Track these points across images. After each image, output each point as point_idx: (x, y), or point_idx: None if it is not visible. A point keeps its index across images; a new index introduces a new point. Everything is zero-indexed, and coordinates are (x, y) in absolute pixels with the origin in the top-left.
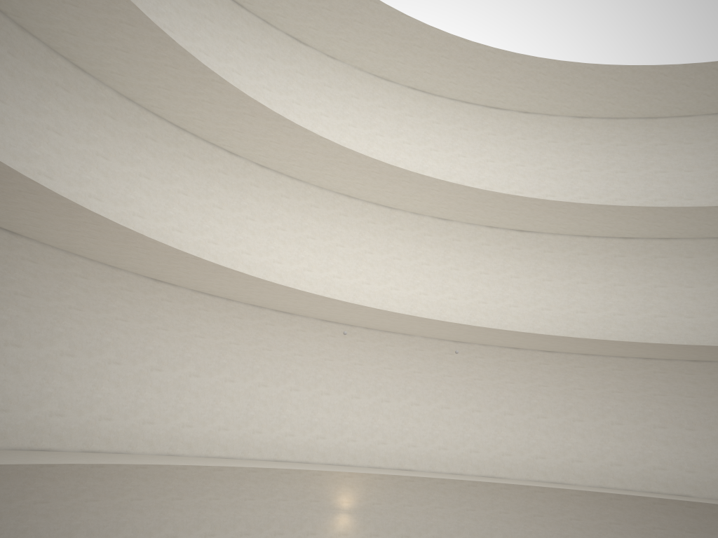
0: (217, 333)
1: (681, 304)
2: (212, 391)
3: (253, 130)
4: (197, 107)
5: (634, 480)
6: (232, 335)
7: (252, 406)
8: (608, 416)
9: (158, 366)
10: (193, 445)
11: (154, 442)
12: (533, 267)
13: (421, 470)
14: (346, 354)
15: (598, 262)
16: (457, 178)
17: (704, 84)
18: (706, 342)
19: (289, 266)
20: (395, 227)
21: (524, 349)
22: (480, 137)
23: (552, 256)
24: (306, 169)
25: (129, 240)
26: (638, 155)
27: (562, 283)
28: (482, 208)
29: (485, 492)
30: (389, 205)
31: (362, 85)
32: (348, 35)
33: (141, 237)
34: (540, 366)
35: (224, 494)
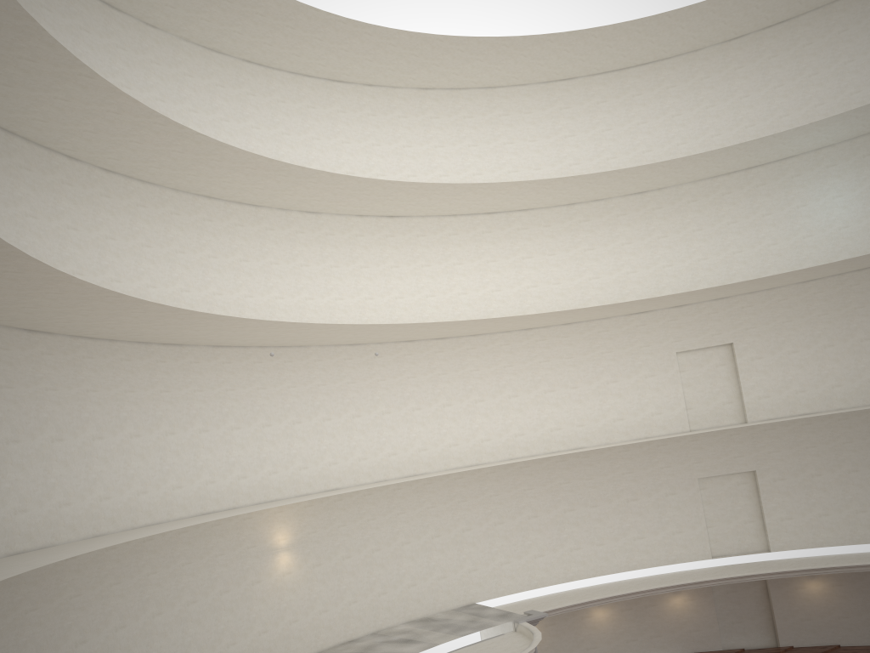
0: (109, 383)
1: (547, 272)
2: (120, 452)
3: (112, 130)
4: (44, 106)
5: (537, 445)
6: (125, 381)
7: (165, 460)
8: (505, 391)
9: (58, 436)
10: (117, 518)
11: (76, 525)
12: (411, 254)
13: (347, 486)
14: (246, 379)
15: (469, 240)
16: (316, 164)
17: (539, 54)
18: (574, 305)
19: (165, 289)
20: (264, 227)
21: (418, 341)
22: (330, 116)
23: (425, 239)
24: (165, 170)
25: (46, 286)
26: (485, 127)
27: (440, 266)
28: (357, 197)
29: (411, 492)
30: (254, 203)
31: (193, 60)
32: (177, 0)
33: (70, 280)
34: (436, 354)
35: (160, 566)
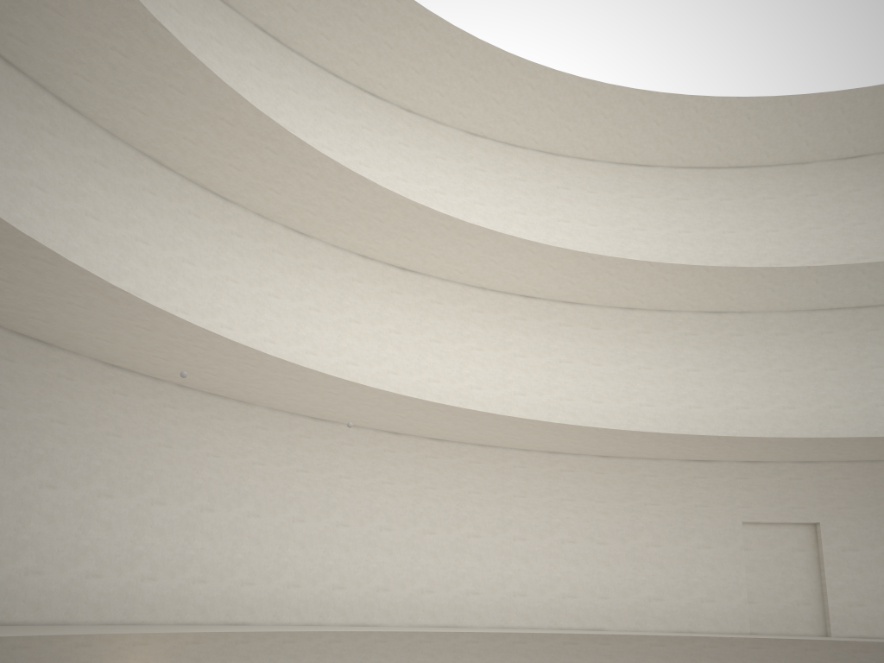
0: None
1: (588, 385)
2: None
3: None
4: None
5: (542, 614)
6: None
7: None
8: (509, 529)
9: None
10: None
11: None
12: (418, 322)
13: (261, 623)
14: (144, 426)
15: (496, 324)
16: None
17: (623, 119)
18: None
19: None
20: (230, 230)
21: (407, 436)
22: (352, 129)
23: (441, 308)
24: (98, 88)
25: None
26: (539, 196)
27: (454, 347)
28: (366, 221)
29: (353, 649)
30: (224, 194)
31: None
32: None
33: None
34: (426, 459)
35: None
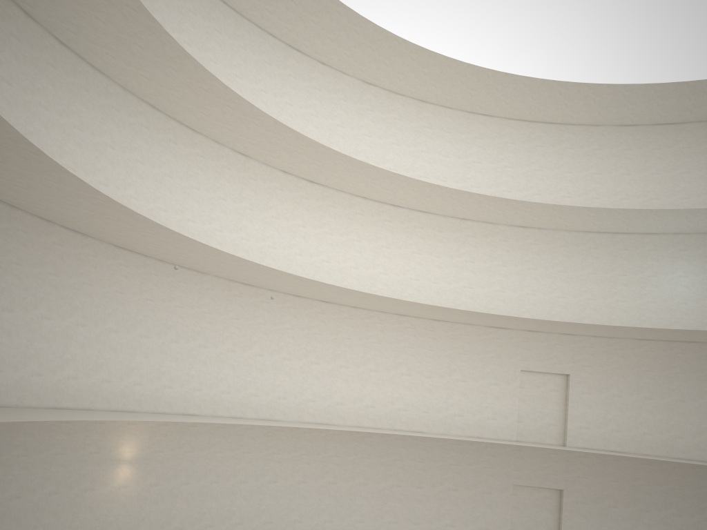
0: None
1: (430, 271)
2: None
3: None
4: None
5: (384, 420)
6: (14, 252)
7: (32, 343)
8: (368, 364)
9: None
10: None
11: None
12: (318, 220)
13: (205, 415)
14: (138, 287)
15: (371, 223)
16: None
17: (474, 85)
18: (445, 305)
19: (84, 176)
20: (196, 152)
21: (305, 298)
22: (282, 77)
23: (334, 211)
24: (120, 62)
25: None
26: (410, 133)
27: (341, 238)
28: (289, 152)
29: (261, 434)
30: (193, 127)
31: None
32: None
33: None
34: (317, 314)
35: None
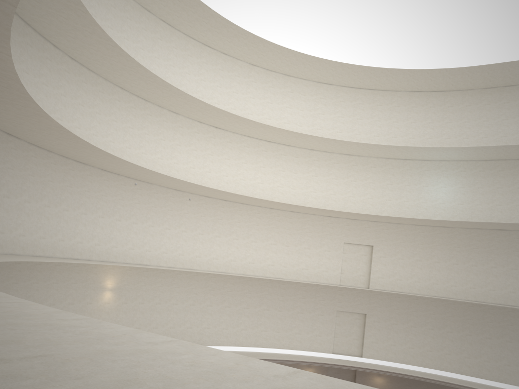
0: (41, 174)
1: (290, 181)
2: (37, 213)
3: (84, 40)
4: (52, 17)
5: (259, 271)
6: (50, 175)
7: (59, 223)
8: (250, 237)
9: (7, 194)
10: (25, 248)
11: (4, 246)
12: (221, 150)
13: (152, 265)
14: (114, 192)
15: (254, 152)
16: (184, 87)
17: (317, 67)
18: (299, 203)
19: (84, 131)
20: (147, 113)
21: (212, 198)
22: (199, 63)
23: (231, 145)
24: (104, 68)
25: (33, 116)
26: (279, 95)
27: (235, 162)
28: (202, 112)
29: (185, 277)
30: (145, 98)
31: (134, 11)
32: None
33: (47, 117)
34: (219, 208)
35: (41, 280)
